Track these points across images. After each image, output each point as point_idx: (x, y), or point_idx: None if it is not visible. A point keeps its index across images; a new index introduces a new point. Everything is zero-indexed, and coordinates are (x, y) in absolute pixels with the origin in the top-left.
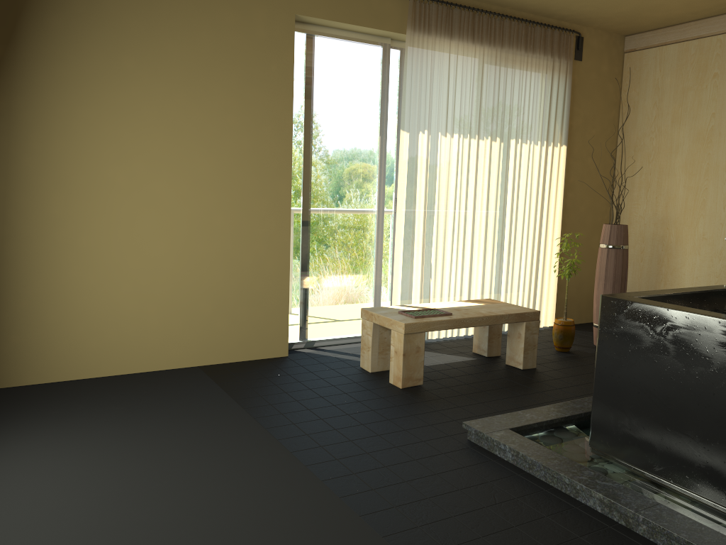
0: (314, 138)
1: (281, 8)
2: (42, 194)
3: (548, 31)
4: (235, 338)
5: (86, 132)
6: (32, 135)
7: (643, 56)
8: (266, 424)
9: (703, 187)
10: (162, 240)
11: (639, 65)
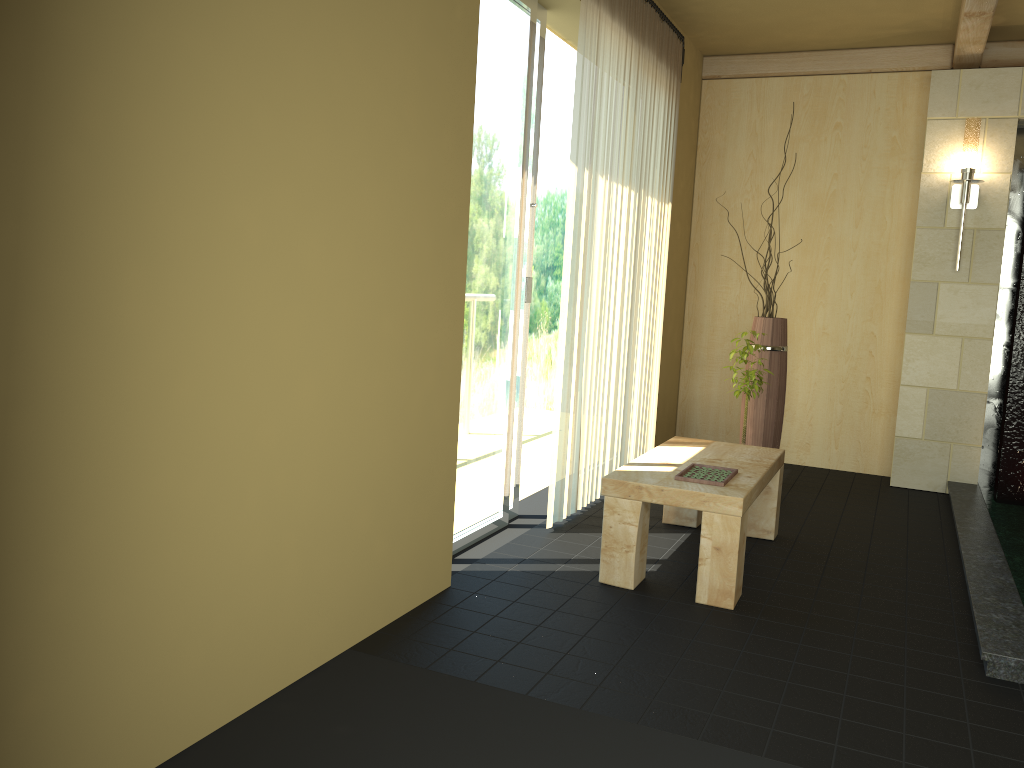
0: None
1: None
2: (103, 264)
3: (669, 32)
4: (395, 572)
5: (196, 98)
6: (87, 86)
7: (732, 87)
8: (741, 745)
9: (823, 268)
10: (309, 377)
11: (726, 99)
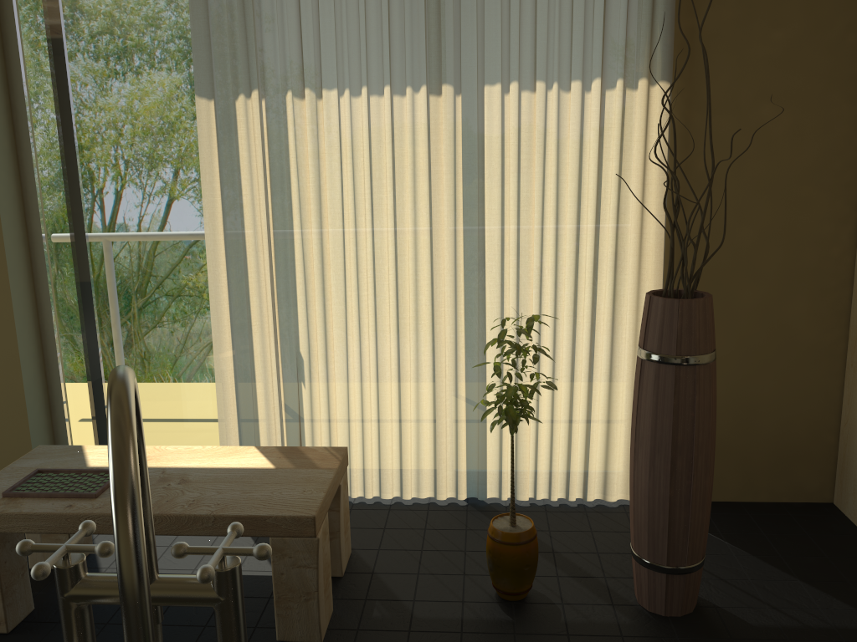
0: (72, 128)
1: None
2: None
3: None
4: None
5: None
6: None
7: None
8: None
9: None
10: None
11: None
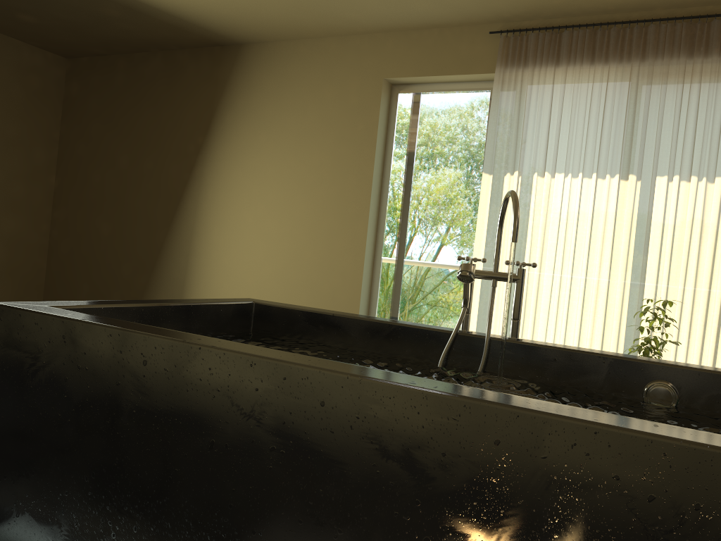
0: (411, 187)
1: (372, 76)
2: (209, 227)
3: None
4: None
5: (234, 186)
6: (209, 189)
7: None
8: None
9: None
10: (268, 265)
11: None
